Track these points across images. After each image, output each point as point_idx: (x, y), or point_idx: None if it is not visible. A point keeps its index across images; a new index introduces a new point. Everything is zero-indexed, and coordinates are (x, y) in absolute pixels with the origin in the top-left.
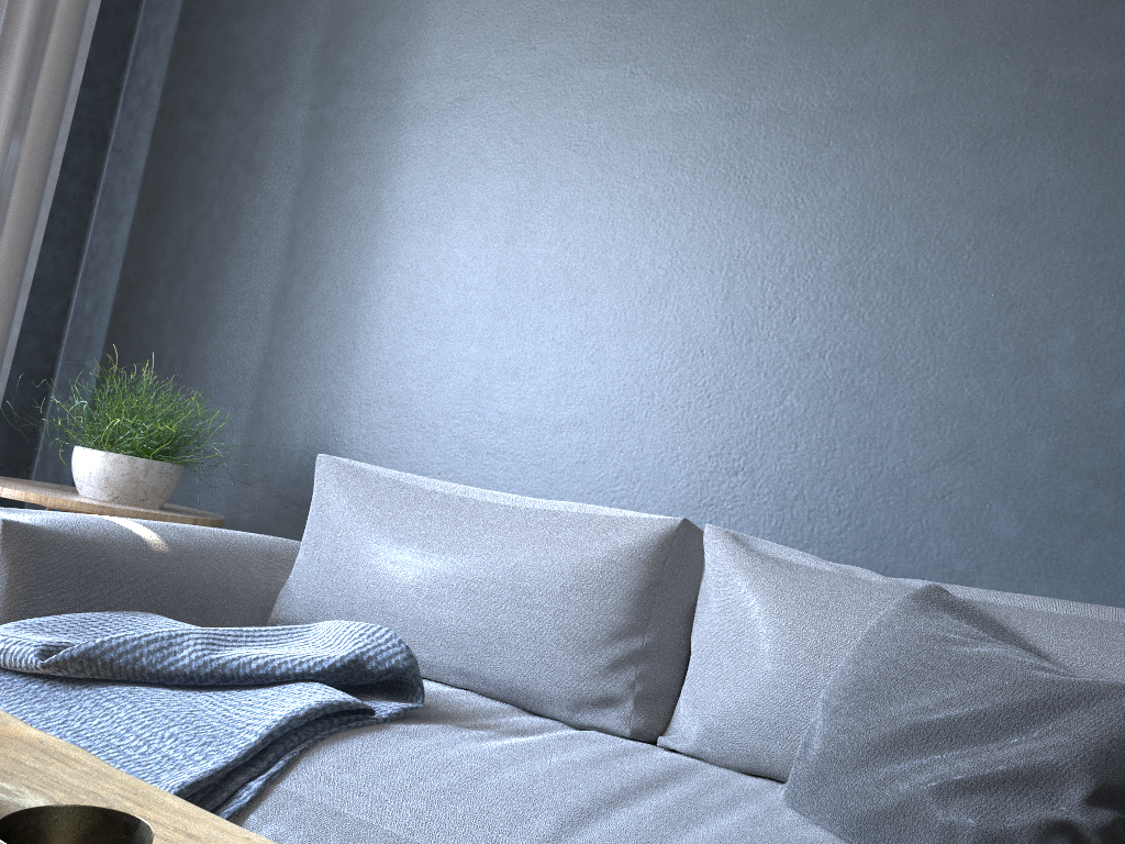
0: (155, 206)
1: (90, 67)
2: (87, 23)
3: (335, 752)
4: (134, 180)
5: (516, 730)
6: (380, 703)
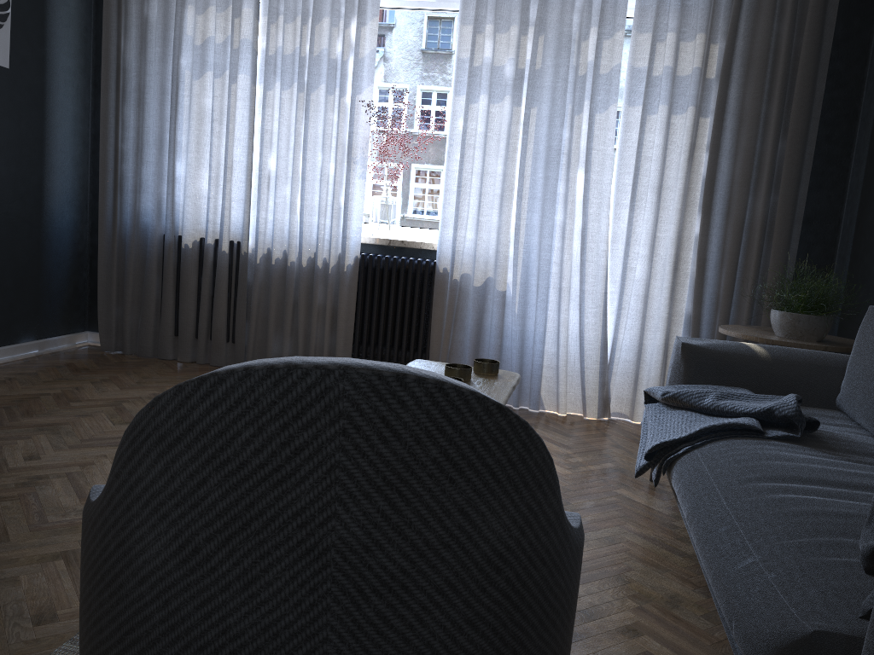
0: (873, 151)
1: (840, 75)
2: (823, 55)
3: (724, 442)
4: (867, 137)
5: (862, 461)
6: (777, 432)
